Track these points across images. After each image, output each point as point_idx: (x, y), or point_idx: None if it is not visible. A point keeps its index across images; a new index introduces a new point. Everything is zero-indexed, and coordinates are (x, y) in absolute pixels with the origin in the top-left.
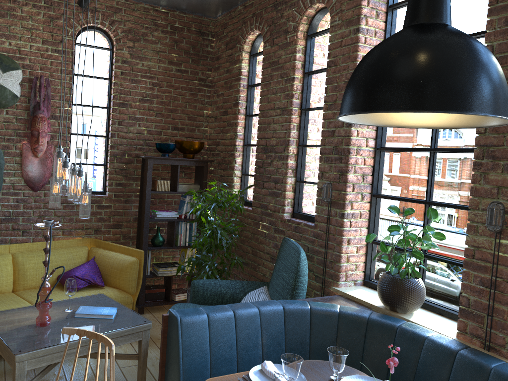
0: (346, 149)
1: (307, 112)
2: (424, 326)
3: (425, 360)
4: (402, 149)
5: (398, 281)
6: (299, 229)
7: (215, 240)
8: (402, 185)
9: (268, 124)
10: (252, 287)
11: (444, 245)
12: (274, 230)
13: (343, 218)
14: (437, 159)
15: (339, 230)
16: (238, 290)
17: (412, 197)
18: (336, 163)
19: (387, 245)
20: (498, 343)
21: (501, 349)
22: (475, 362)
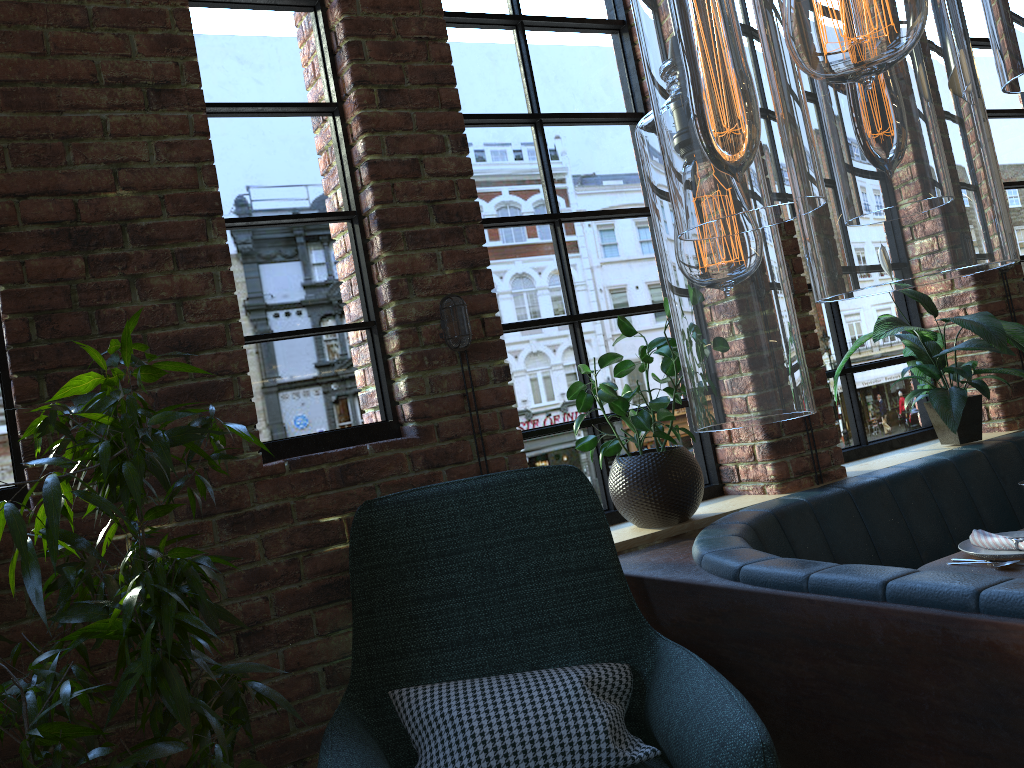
0: (473, 206)
1: (212, 118)
2: (750, 505)
3: (835, 531)
4: (505, 218)
5: (687, 452)
6: (364, 468)
7: (217, 617)
8: (514, 297)
9: (60, 140)
10: (363, 732)
11: (621, 388)
12: (231, 526)
13: (511, 377)
14: (567, 235)
15: (510, 412)
16: (380, 760)
17: (540, 317)
18: (450, 245)
19: (529, 432)
20: (825, 464)
21: (830, 471)
22: (871, 485)
